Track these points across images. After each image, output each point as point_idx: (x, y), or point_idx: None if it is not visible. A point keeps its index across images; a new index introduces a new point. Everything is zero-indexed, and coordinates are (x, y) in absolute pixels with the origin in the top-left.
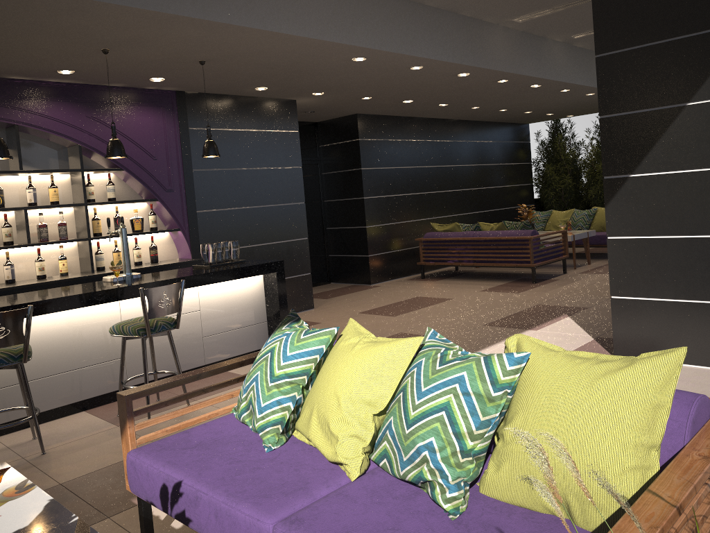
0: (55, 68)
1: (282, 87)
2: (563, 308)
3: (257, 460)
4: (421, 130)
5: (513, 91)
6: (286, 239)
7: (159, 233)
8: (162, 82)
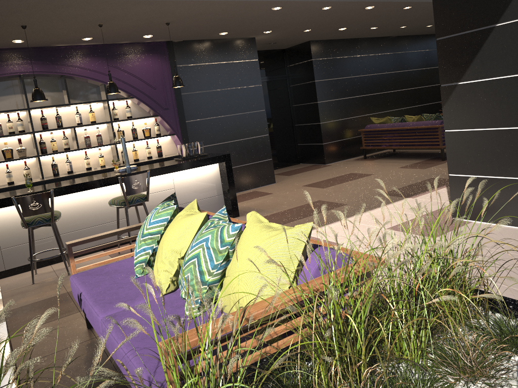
0: (79, 37)
1: (238, 31)
2: (447, 180)
3: (125, 283)
4: (365, 48)
5: (425, 13)
6: (252, 136)
7: (164, 137)
8: (153, 37)
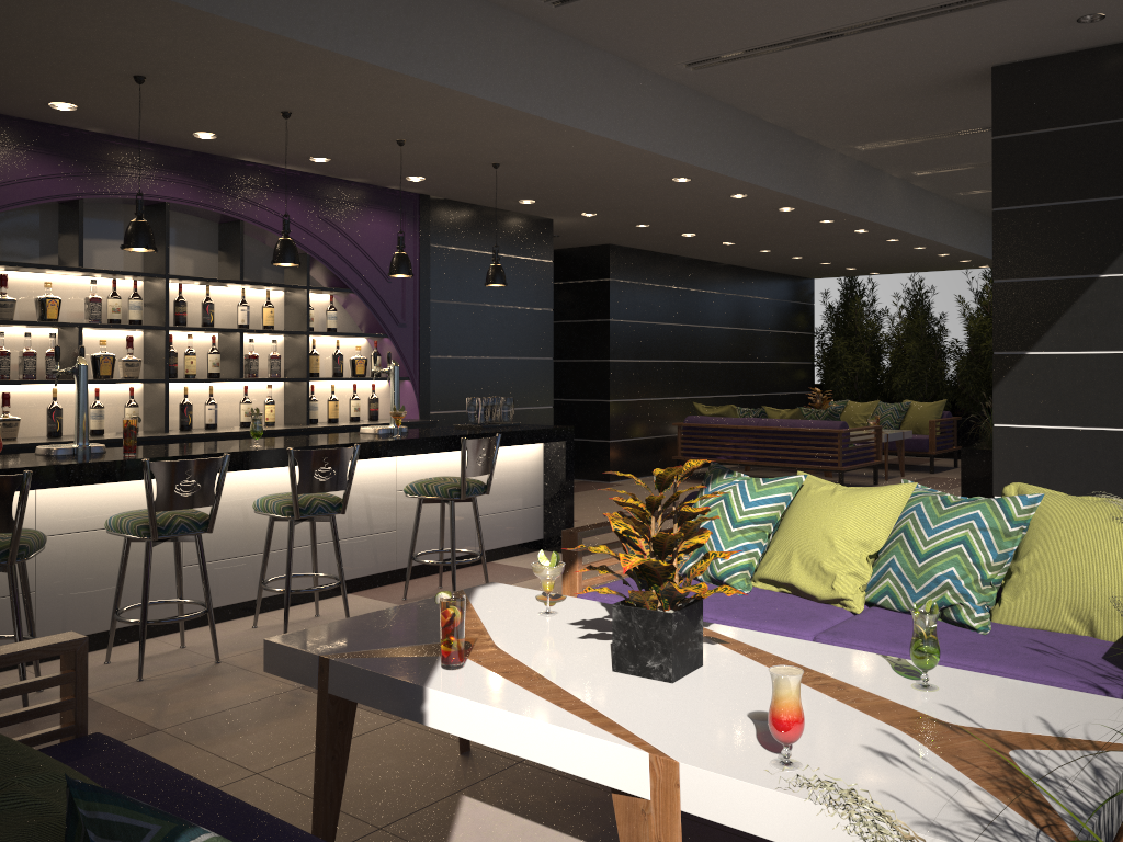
0: (312, 154)
1: (553, 203)
2: None
3: (738, 600)
4: (685, 275)
5: (828, 235)
6: (528, 405)
7: (377, 381)
8: (416, 183)
